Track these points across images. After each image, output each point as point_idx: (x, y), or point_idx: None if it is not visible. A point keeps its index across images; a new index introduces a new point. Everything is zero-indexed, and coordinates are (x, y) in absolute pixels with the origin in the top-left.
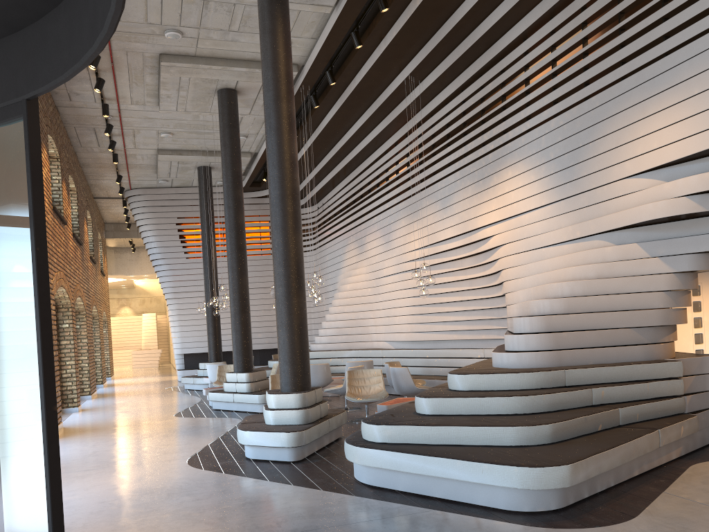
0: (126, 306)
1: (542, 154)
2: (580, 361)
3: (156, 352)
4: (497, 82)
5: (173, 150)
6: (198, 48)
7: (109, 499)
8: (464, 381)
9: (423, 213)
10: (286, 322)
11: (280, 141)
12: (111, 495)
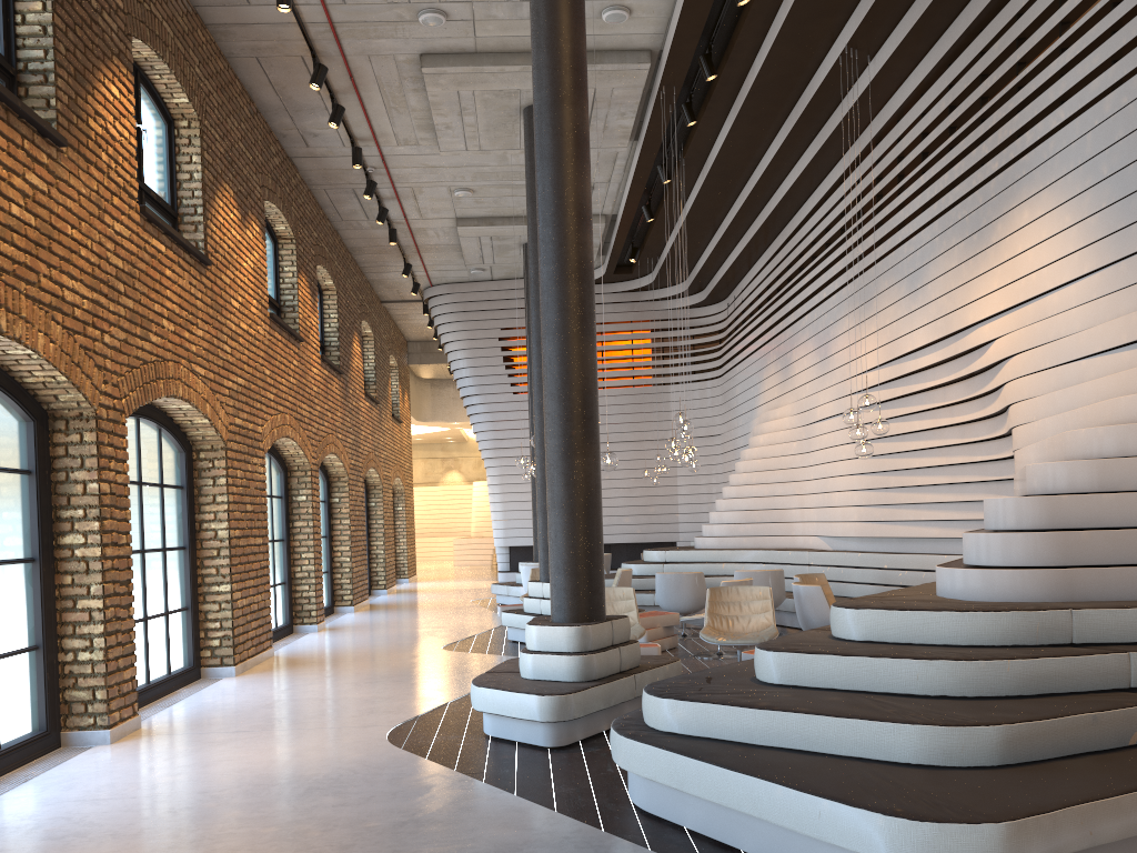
0: (454, 470)
1: (1086, 170)
2: (1118, 592)
3: (489, 543)
4: (1009, 38)
5: (480, 218)
6: (478, 38)
7: (218, 787)
8: (855, 622)
9: (879, 303)
10: (560, 499)
11: (557, 177)
12: (228, 781)
